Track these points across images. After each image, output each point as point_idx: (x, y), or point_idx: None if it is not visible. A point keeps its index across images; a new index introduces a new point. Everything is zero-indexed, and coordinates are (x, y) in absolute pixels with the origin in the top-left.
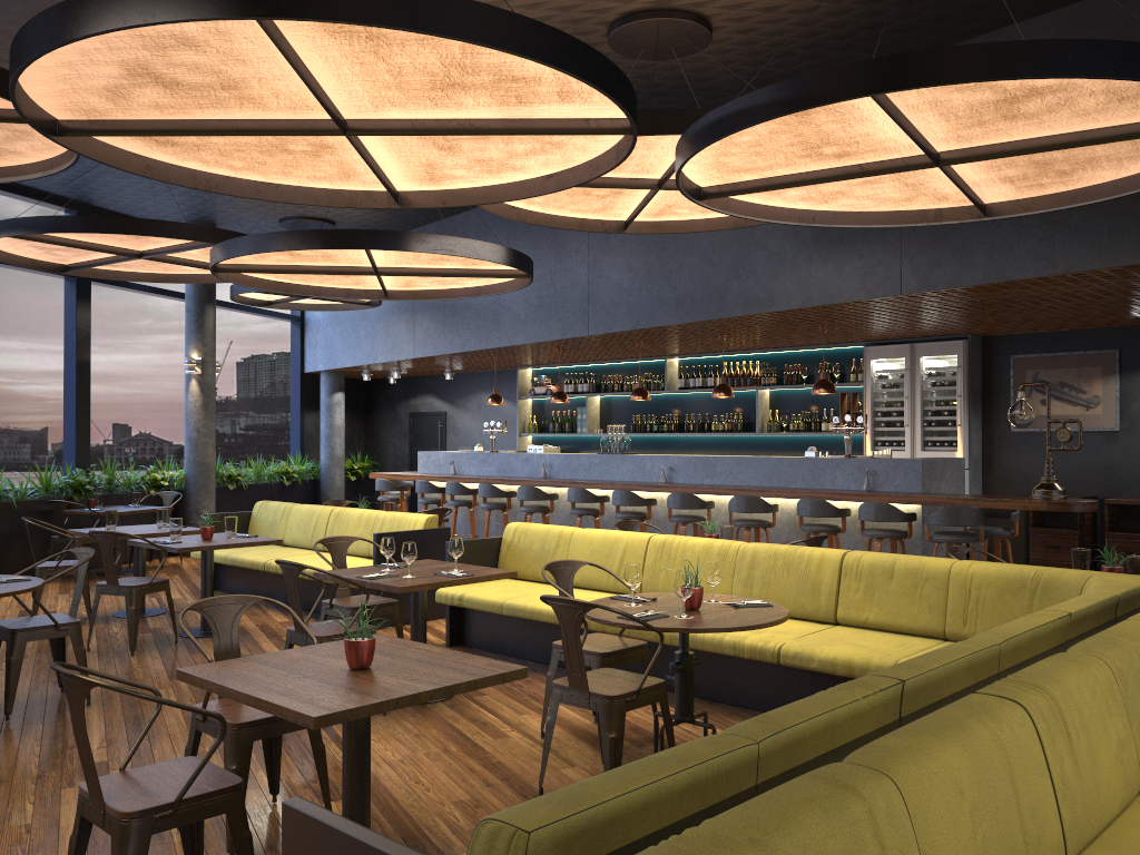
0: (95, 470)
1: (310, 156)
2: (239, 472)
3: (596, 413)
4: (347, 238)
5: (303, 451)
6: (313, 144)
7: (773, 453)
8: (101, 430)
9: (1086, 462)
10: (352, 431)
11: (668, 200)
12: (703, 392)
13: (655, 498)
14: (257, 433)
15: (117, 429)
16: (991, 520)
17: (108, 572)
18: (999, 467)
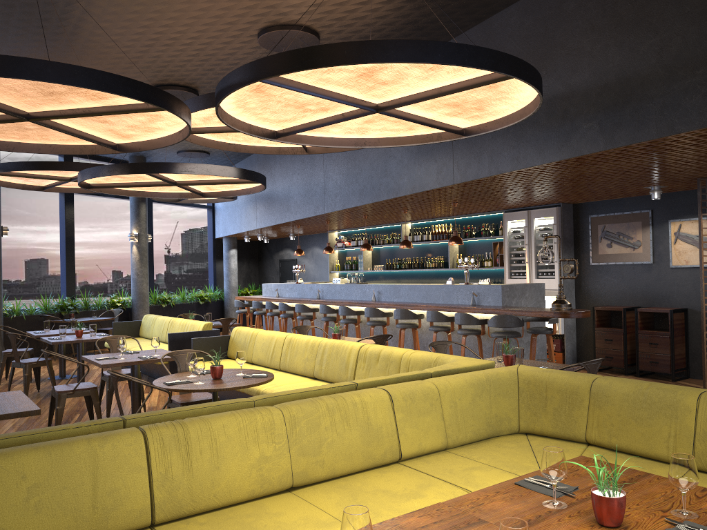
0: (102, 297)
1: (43, 130)
2: (169, 297)
3: (369, 258)
4: (131, 168)
5: (215, 284)
6: (34, 124)
7: (461, 281)
8: (106, 274)
9: (634, 284)
10: (249, 271)
11: None
12: (423, 244)
13: None
14: (193, 274)
15: (114, 273)
16: (581, 322)
17: (15, 355)
18: (584, 288)
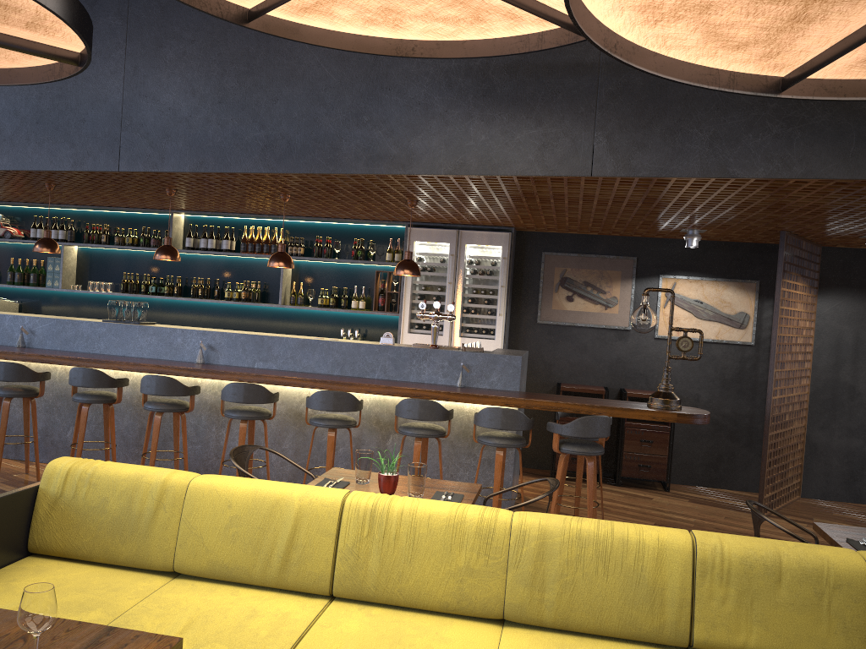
0: None
1: None
2: None
3: (72, 266)
4: None
5: None
6: None
7: (292, 327)
8: None
9: (600, 356)
10: None
11: None
12: (213, 255)
13: (186, 380)
14: None
15: None
16: None
17: None
18: None
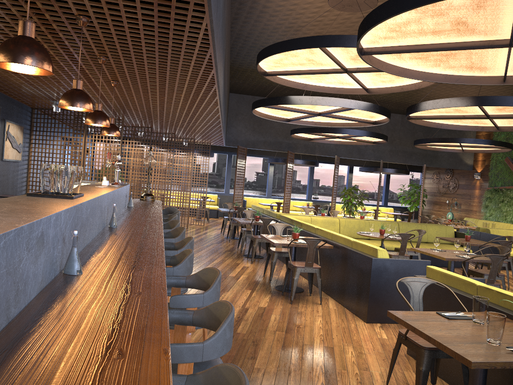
0: None
1: (507, 107)
2: None
3: None
4: None
5: None
6: (503, 110)
7: None
8: None
9: None
10: None
11: (320, 56)
12: None
13: None
14: None
15: None
16: None
17: None
18: None
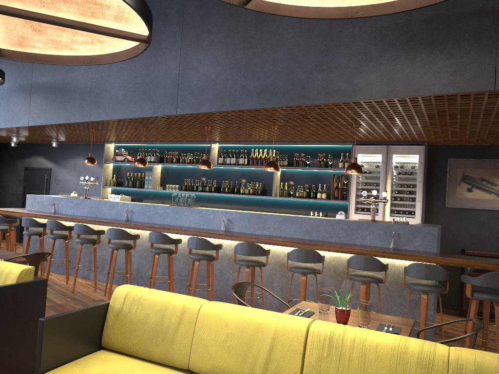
0: None
1: None
2: None
3: (158, 176)
4: None
5: None
6: None
7: (280, 210)
8: None
9: (494, 230)
10: None
11: None
12: (234, 167)
13: (215, 241)
14: None
15: None
16: None
17: None
18: None
